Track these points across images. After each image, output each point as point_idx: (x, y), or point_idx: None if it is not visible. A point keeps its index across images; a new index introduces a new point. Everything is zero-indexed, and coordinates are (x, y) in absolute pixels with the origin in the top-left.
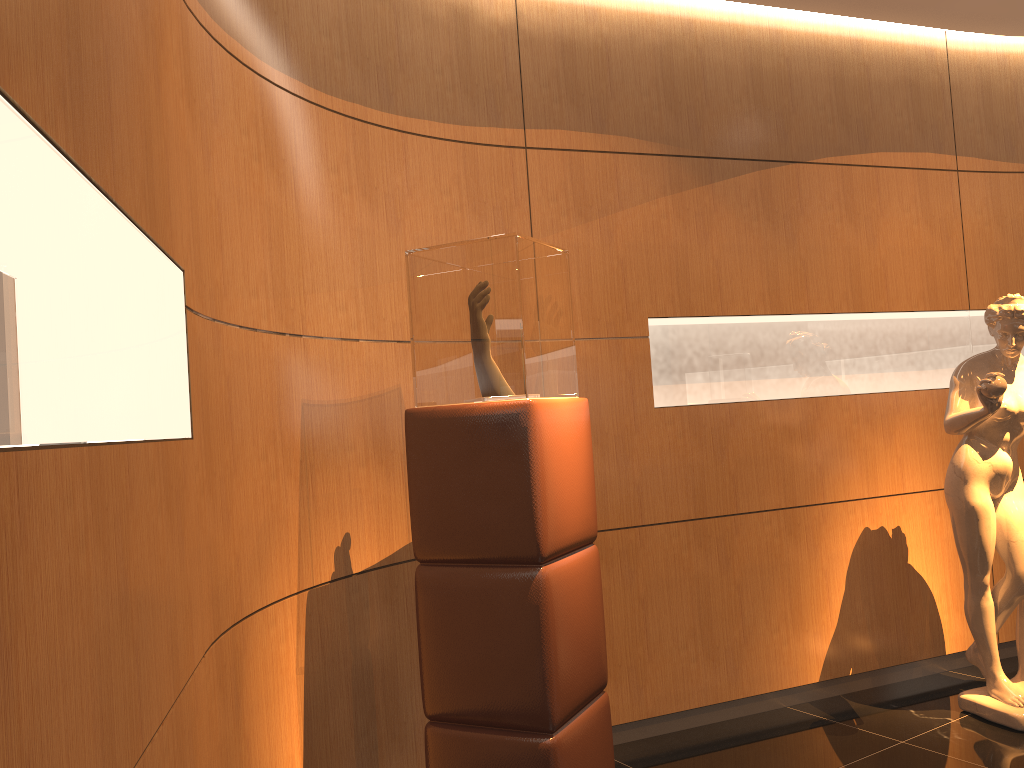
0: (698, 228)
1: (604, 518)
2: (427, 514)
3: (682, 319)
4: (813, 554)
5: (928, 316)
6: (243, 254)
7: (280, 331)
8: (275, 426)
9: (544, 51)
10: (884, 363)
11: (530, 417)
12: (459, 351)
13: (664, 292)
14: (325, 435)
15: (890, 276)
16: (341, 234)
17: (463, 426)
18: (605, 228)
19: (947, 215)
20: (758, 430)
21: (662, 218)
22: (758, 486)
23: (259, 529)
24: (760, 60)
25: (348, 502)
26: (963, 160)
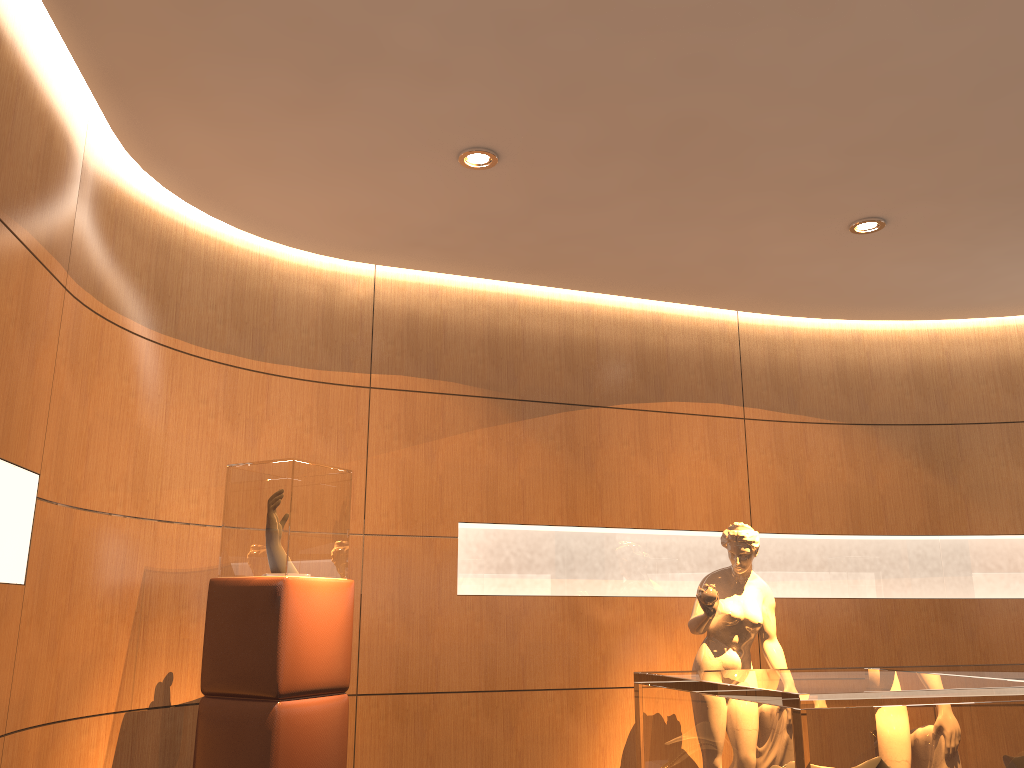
0: (508, 454)
1: (404, 683)
2: (211, 657)
3: (488, 525)
4: (592, 731)
5: (712, 535)
6: (108, 461)
7: (133, 515)
8: (116, 584)
9: (393, 318)
10: (669, 572)
11: (284, 589)
12: (250, 538)
13: (474, 502)
14: (163, 595)
15: (678, 500)
16: (202, 447)
17: (242, 593)
18: (429, 450)
19: (733, 453)
20: (548, 620)
21: (478, 445)
22: (545, 667)
23: (85, 658)
24: (572, 328)
25: (176, 648)
26: (750, 410)
